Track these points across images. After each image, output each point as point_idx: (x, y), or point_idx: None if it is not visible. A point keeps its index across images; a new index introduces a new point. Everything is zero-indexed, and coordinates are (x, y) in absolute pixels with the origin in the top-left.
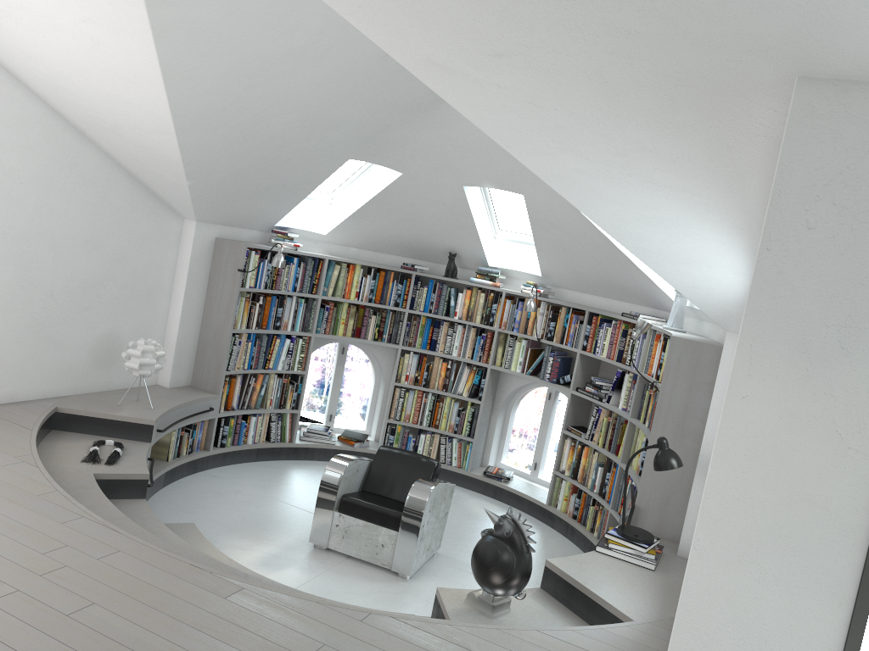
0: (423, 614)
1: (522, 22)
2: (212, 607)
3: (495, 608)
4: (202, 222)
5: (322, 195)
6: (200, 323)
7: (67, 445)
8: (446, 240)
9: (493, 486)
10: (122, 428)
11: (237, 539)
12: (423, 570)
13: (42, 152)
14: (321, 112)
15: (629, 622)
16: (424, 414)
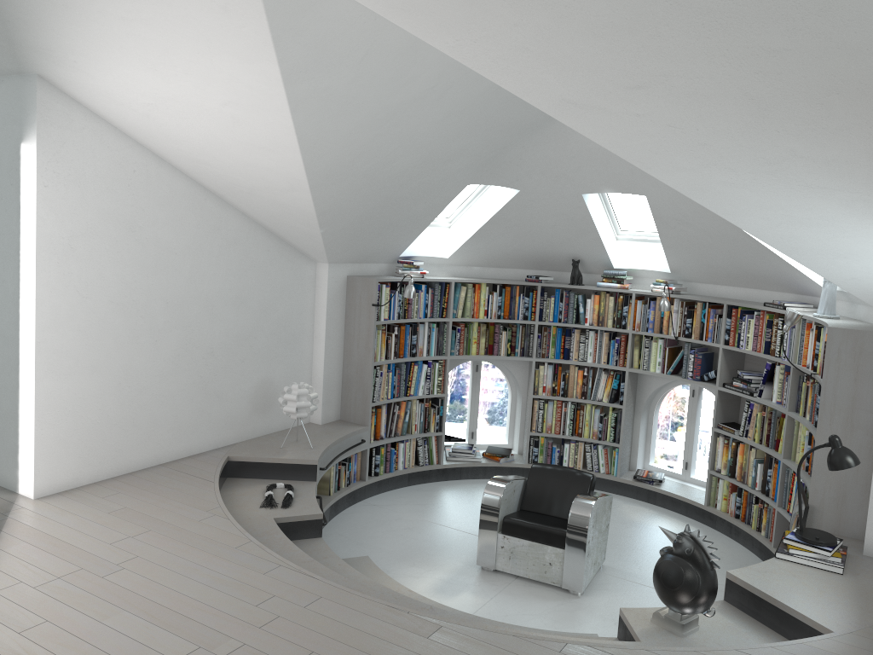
0: (602, 631)
1: (661, 55)
2: (418, 648)
3: (684, 626)
4: (333, 263)
5: (440, 220)
6: (342, 359)
7: (243, 492)
8: (568, 248)
9: (645, 490)
10: (289, 470)
11: (408, 567)
12: (592, 584)
13: (189, 222)
14: (440, 147)
15: (829, 634)
16: (566, 423)
